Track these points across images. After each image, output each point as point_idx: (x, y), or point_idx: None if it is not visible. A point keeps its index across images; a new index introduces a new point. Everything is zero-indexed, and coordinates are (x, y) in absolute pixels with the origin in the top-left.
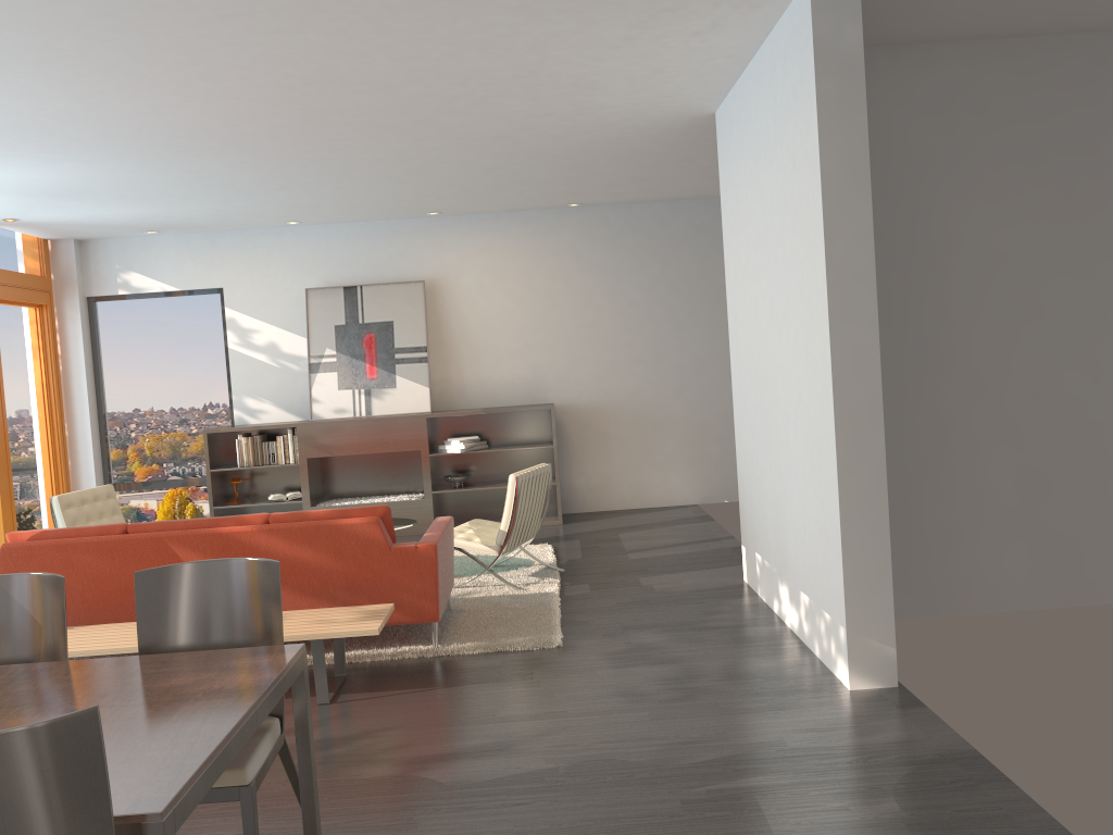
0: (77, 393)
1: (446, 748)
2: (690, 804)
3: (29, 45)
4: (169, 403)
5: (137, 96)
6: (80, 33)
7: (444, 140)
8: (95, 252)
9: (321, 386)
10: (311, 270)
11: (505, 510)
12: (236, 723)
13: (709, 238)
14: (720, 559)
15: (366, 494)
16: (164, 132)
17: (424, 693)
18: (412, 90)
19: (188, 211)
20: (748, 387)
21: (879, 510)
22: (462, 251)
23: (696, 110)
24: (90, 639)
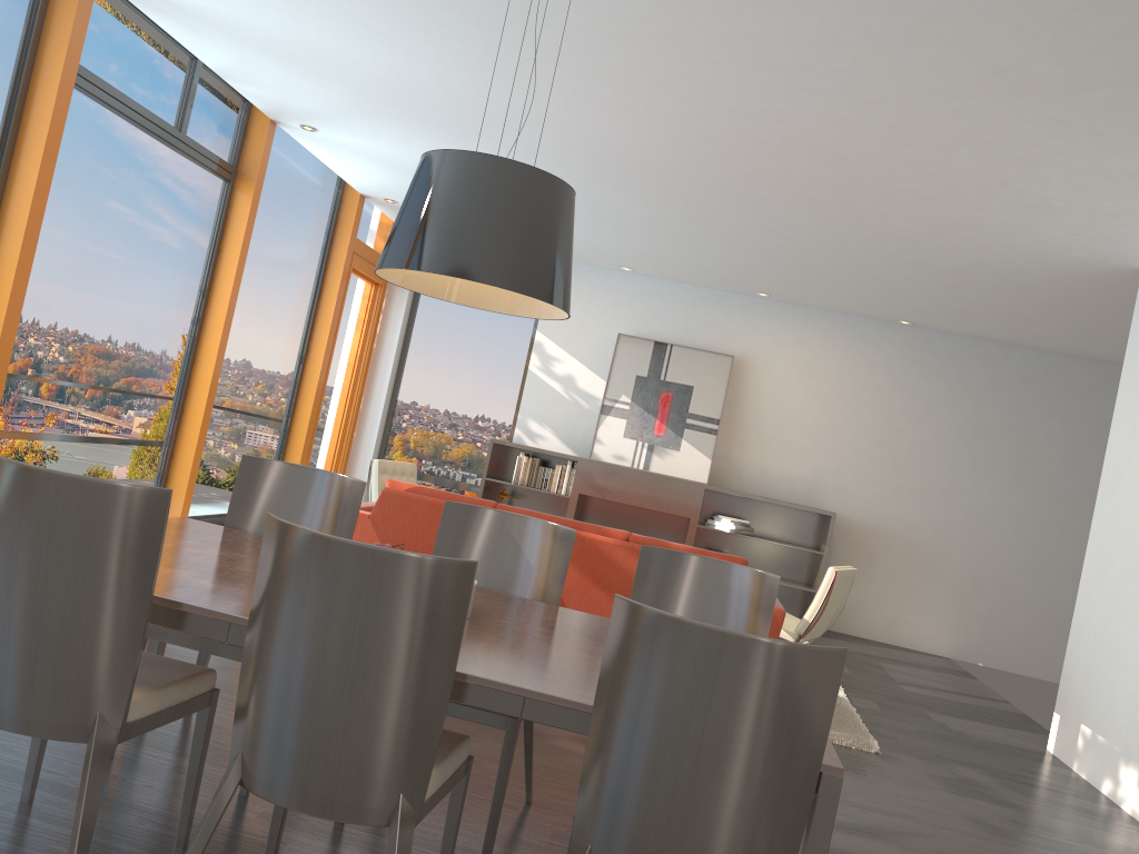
0: (381, 371)
1: None
2: None
3: (582, 51)
4: (457, 405)
5: (621, 118)
6: (636, 51)
7: (848, 227)
8: None
9: (607, 429)
10: (627, 317)
11: (815, 600)
12: None
13: (1034, 391)
14: (1006, 720)
15: None
16: (608, 156)
17: None
18: (870, 173)
19: None
20: (1120, 551)
21: None
22: (777, 338)
23: (1125, 260)
24: None
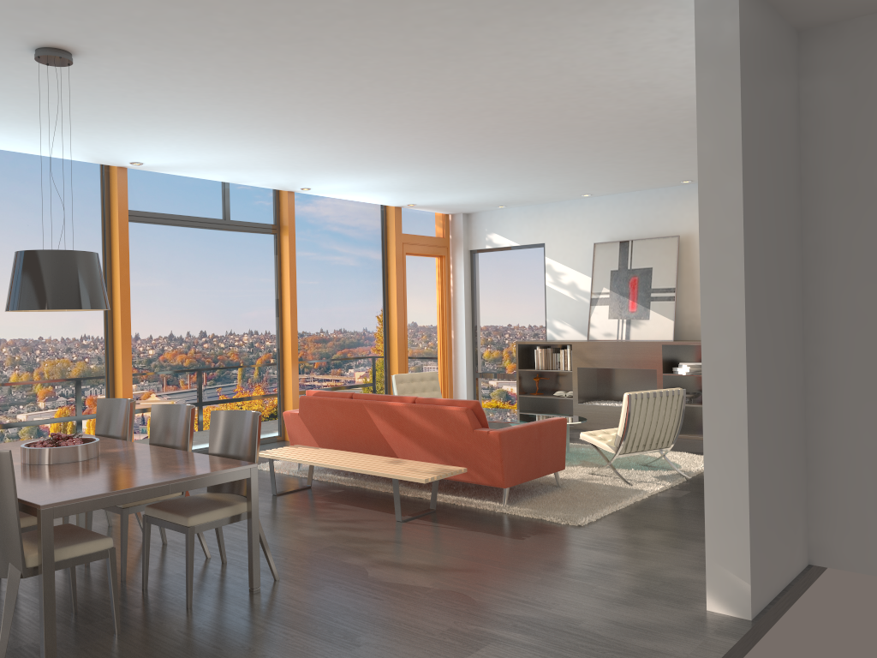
0: (459, 312)
1: (404, 560)
2: (451, 631)
3: (287, 121)
4: (510, 322)
5: (372, 136)
6: (299, 112)
7: (602, 135)
8: (474, 221)
9: (596, 315)
10: (601, 229)
11: (620, 420)
12: (141, 485)
13: None
14: None
15: (616, 399)
16: (415, 152)
17: (453, 530)
18: (522, 110)
19: (503, 193)
20: None
21: (739, 455)
22: None
23: None
24: (311, 455)
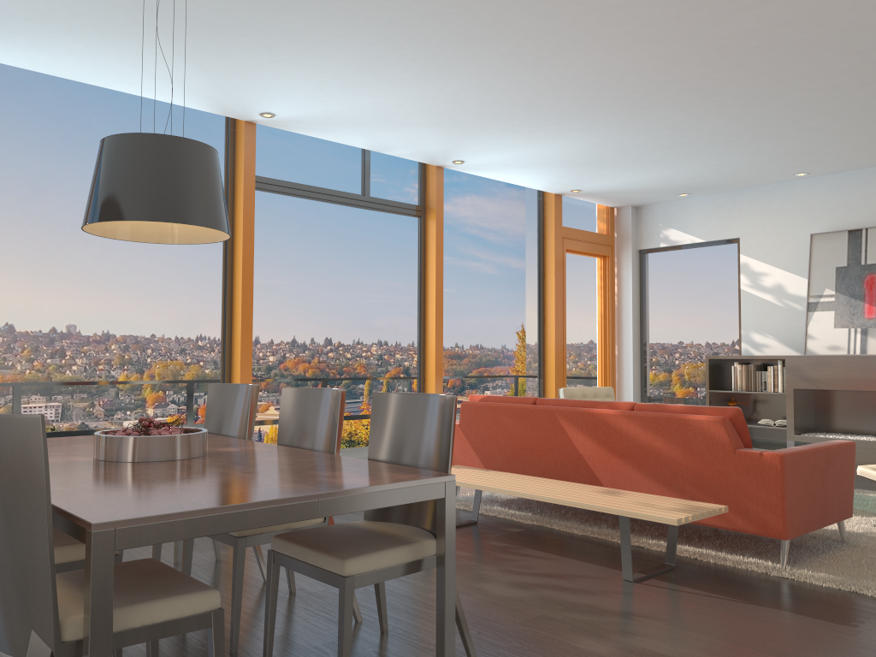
0: (625, 322)
1: (676, 652)
2: None
3: (466, 25)
4: (691, 335)
5: (570, 56)
6: (487, 4)
7: None
8: (646, 215)
9: (816, 324)
10: (818, 217)
11: None
12: (272, 499)
13: None
14: None
15: (850, 430)
16: (616, 89)
17: (724, 601)
18: None
19: (697, 170)
20: None
21: None
22: None
23: None
24: (484, 478)
